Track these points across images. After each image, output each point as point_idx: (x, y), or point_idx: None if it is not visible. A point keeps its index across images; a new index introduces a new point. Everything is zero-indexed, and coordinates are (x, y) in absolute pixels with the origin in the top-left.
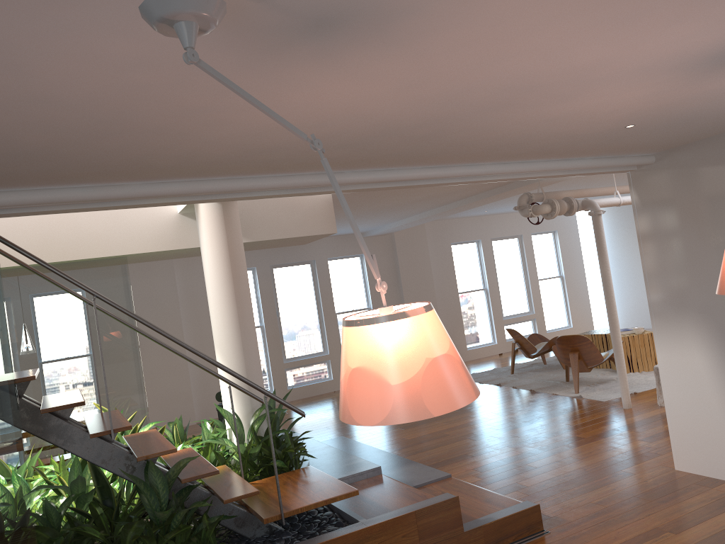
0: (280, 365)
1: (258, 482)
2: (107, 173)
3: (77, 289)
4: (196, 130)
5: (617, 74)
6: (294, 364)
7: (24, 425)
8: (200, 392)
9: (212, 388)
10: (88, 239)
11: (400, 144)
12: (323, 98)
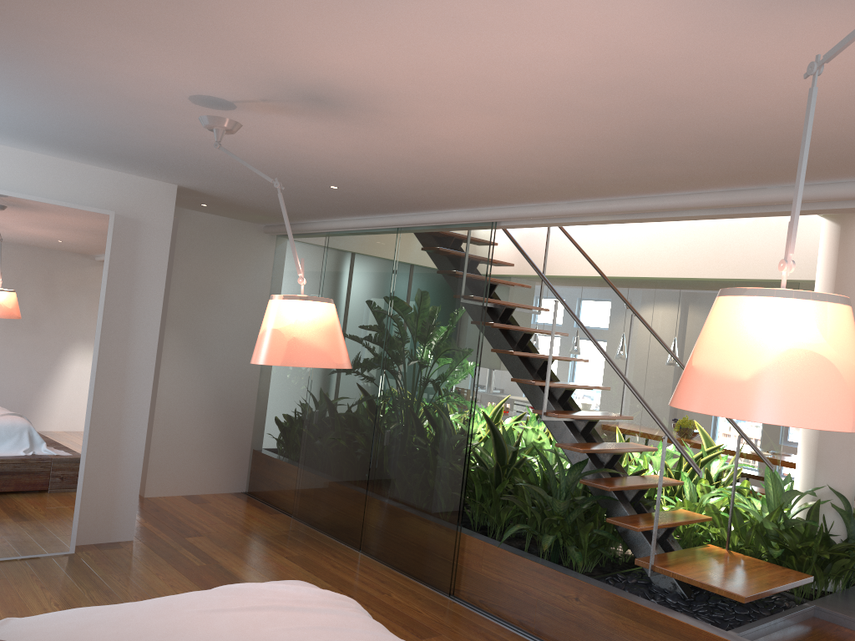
0: None
1: (734, 554)
2: (515, 195)
3: None
4: (466, 162)
5: (688, 43)
6: None
7: (525, 391)
8: None
9: None
10: (753, 258)
11: (712, 153)
12: (466, 132)
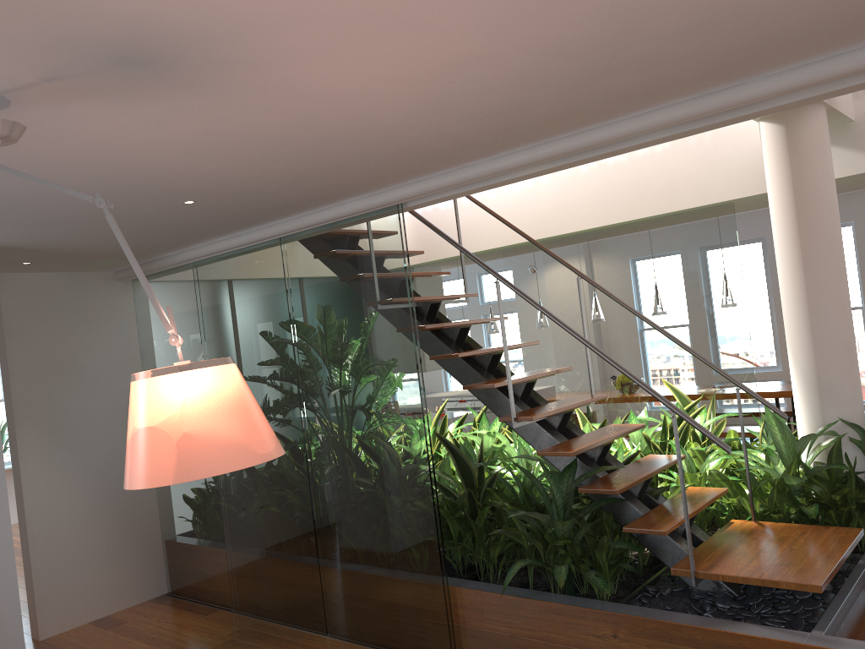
0: None
1: (766, 525)
2: (425, 163)
3: (677, 246)
4: (363, 127)
5: None
6: None
7: (479, 396)
8: None
9: None
10: (679, 187)
11: (698, 40)
12: (364, 74)
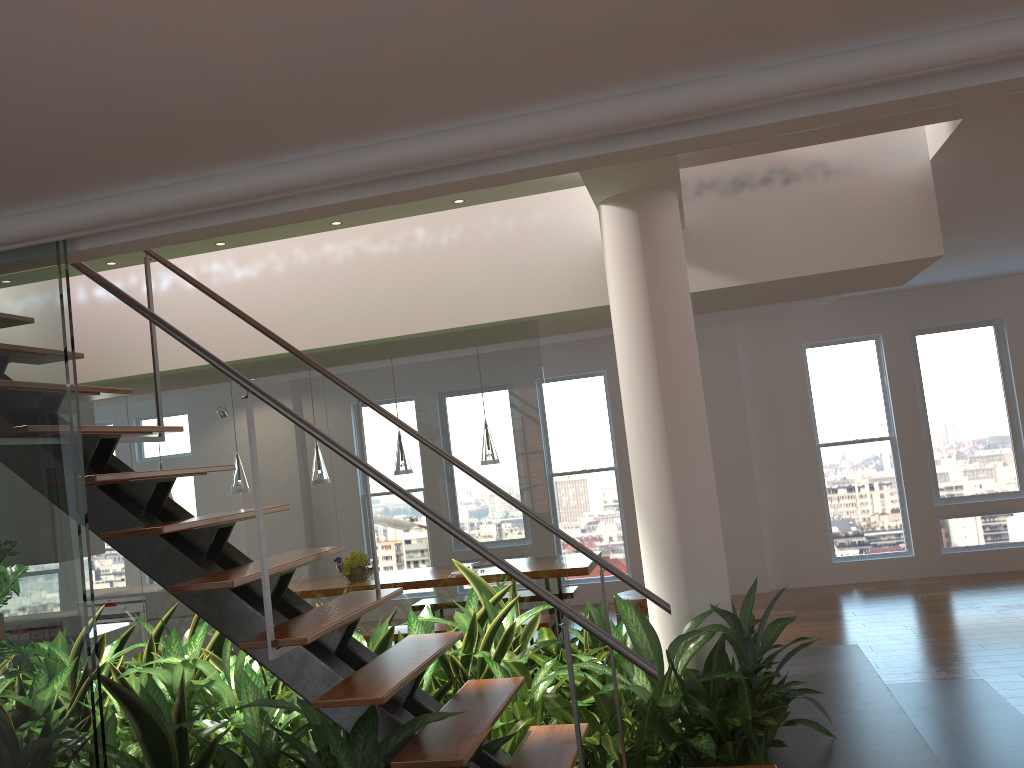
0: (925, 508)
1: None
2: (137, 149)
3: (463, 374)
4: None
5: None
6: (956, 510)
7: (193, 603)
8: (778, 540)
9: (799, 537)
10: (470, 293)
11: None
12: None
